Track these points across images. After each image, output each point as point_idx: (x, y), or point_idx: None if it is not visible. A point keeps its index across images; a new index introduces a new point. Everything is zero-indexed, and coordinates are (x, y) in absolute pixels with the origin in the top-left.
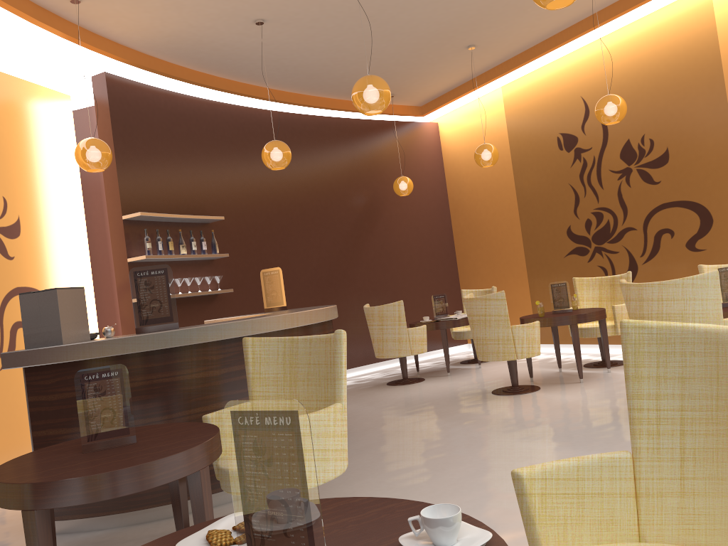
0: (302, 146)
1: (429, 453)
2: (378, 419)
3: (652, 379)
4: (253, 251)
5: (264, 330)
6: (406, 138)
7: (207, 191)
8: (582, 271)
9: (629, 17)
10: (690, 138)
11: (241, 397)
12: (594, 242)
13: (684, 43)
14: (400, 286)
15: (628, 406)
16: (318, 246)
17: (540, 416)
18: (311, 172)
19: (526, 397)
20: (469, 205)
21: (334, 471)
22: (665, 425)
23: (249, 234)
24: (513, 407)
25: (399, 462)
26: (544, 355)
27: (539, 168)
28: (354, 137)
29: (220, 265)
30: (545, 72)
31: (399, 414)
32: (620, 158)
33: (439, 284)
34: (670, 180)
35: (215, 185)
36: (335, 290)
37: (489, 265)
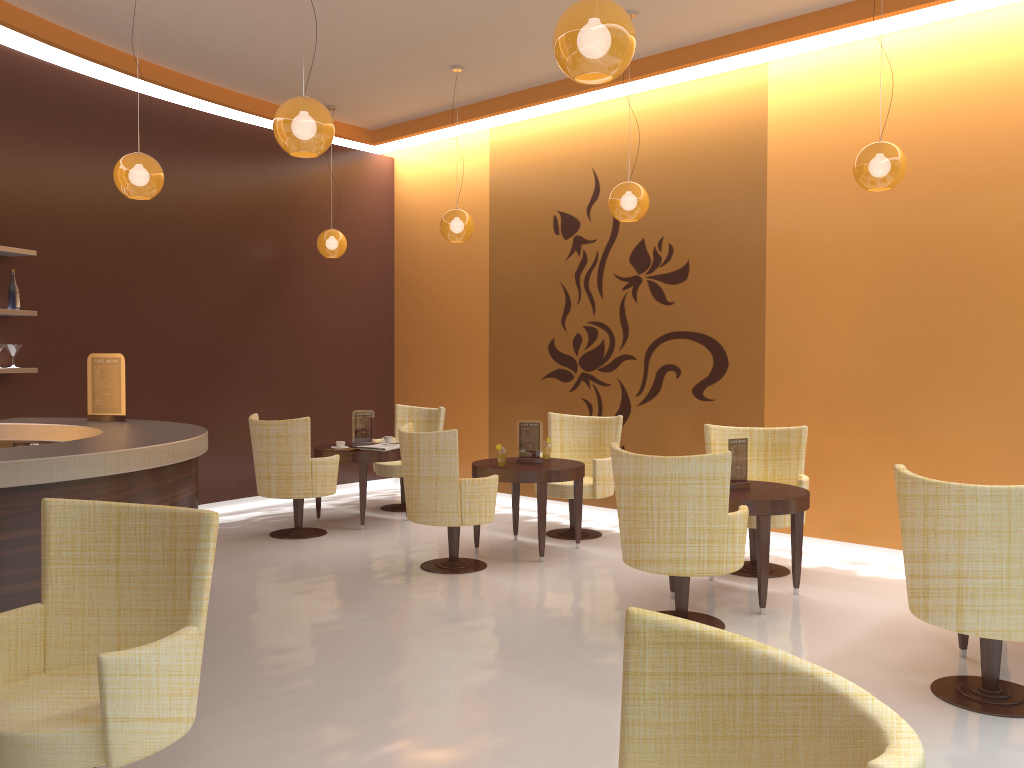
0: (183, 157)
1: (322, 670)
2: (251, 600)
3: (658, 700)
4: (80, 310)
5: (83, 475)
6: (345, 173)
7: (11, 205)
8: (561, 403)
9: (667, 78)
10: (717, 254)
11: (28, 580)
12: (582, 366)
13: (728, 129)
14: (308, 387)
15: (621, 731)
16: (190, 314)
17: (483, 616)
18: (193, 199)
19: (467, 580)
20: (423, 285)
21: (172, 734)
22: (666, 765)
23: (76, 283)
24: (448, 595)
25: (275, 683)
26: (496, 508)
27: (524, 253)
28: (267, 157)
29: (20, 327)
30: (551, 123)
31: (283, 593)
32: (629, 261)
33: (366, 390)
34: (685, 304)
35: (28, 198)
36: (207, 383)
37: (439, 373)
